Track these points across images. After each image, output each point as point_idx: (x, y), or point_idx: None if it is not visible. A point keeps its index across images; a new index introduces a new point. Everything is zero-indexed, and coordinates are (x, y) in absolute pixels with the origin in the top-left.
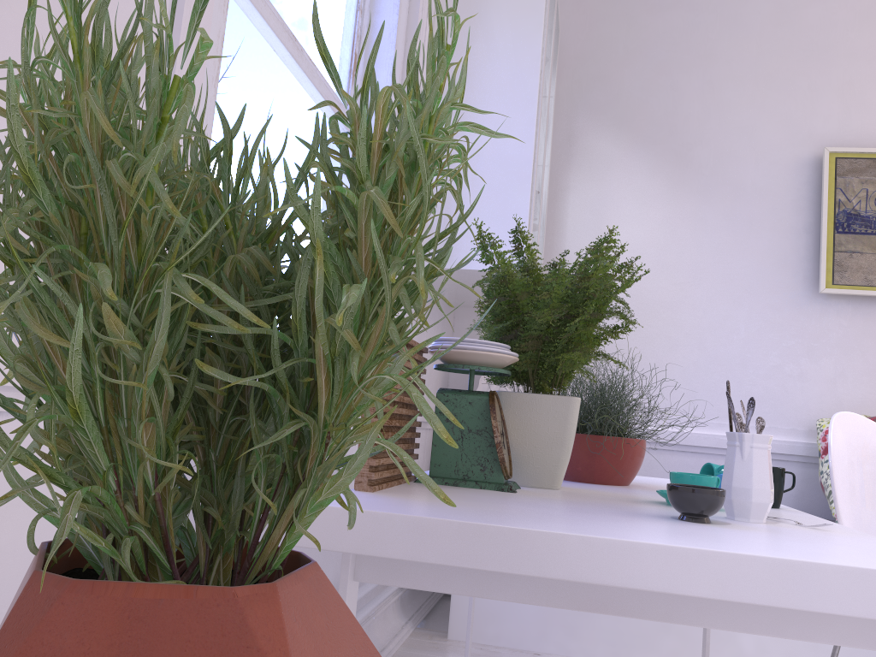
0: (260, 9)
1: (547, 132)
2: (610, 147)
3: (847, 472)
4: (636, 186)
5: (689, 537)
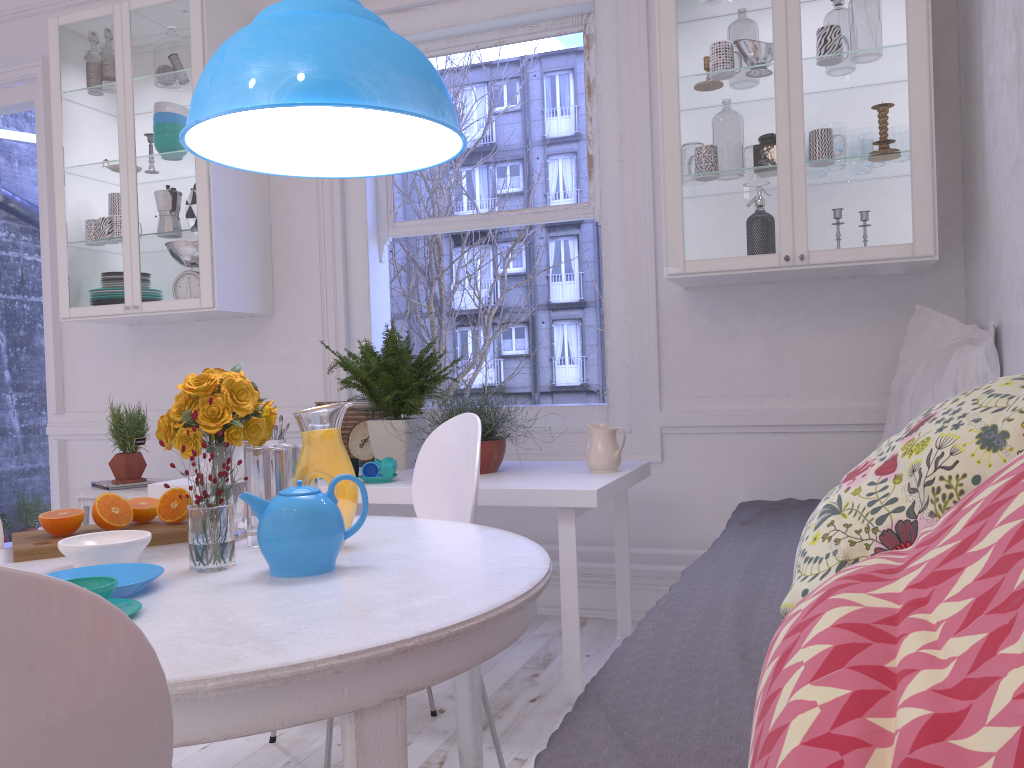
0: (441, 229)
1: (817, 46)
2: None
3: (461, 472)
4: None
5: None
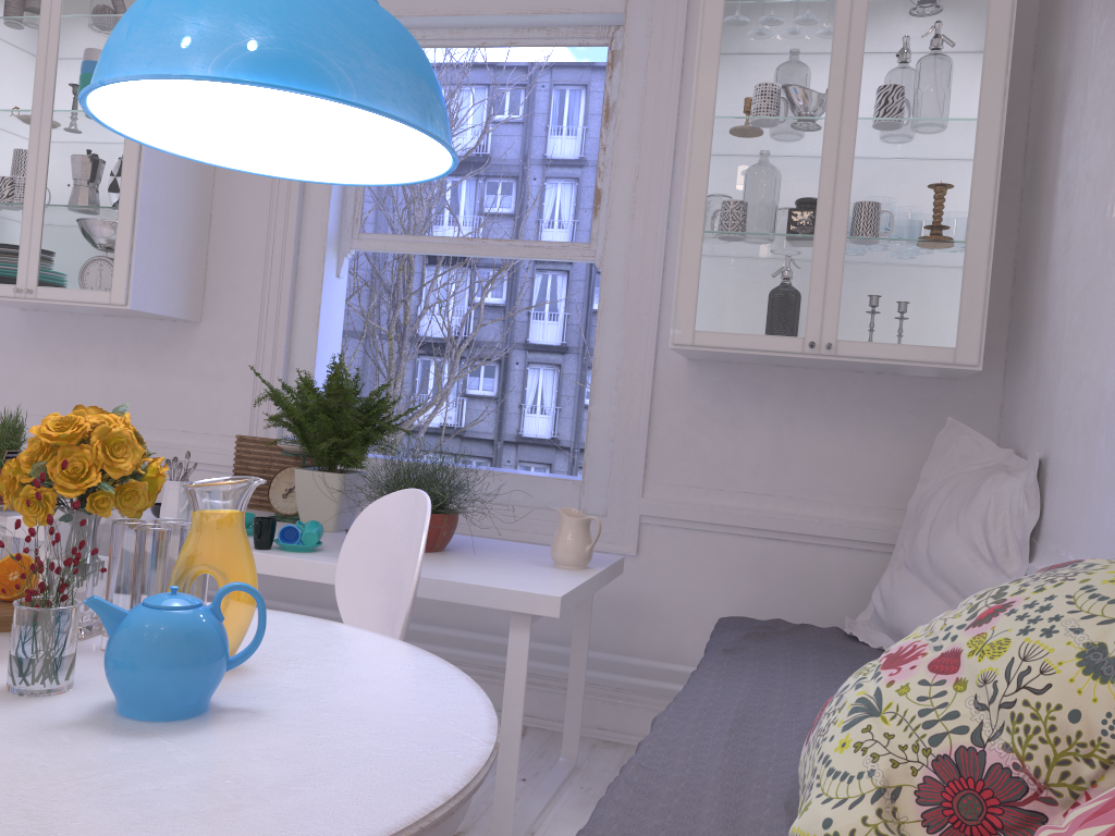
0: (415, 250)
1: (876, 106)
2: (1090, 22)
3: (399, 561)
4: (1098, 81)
5: None
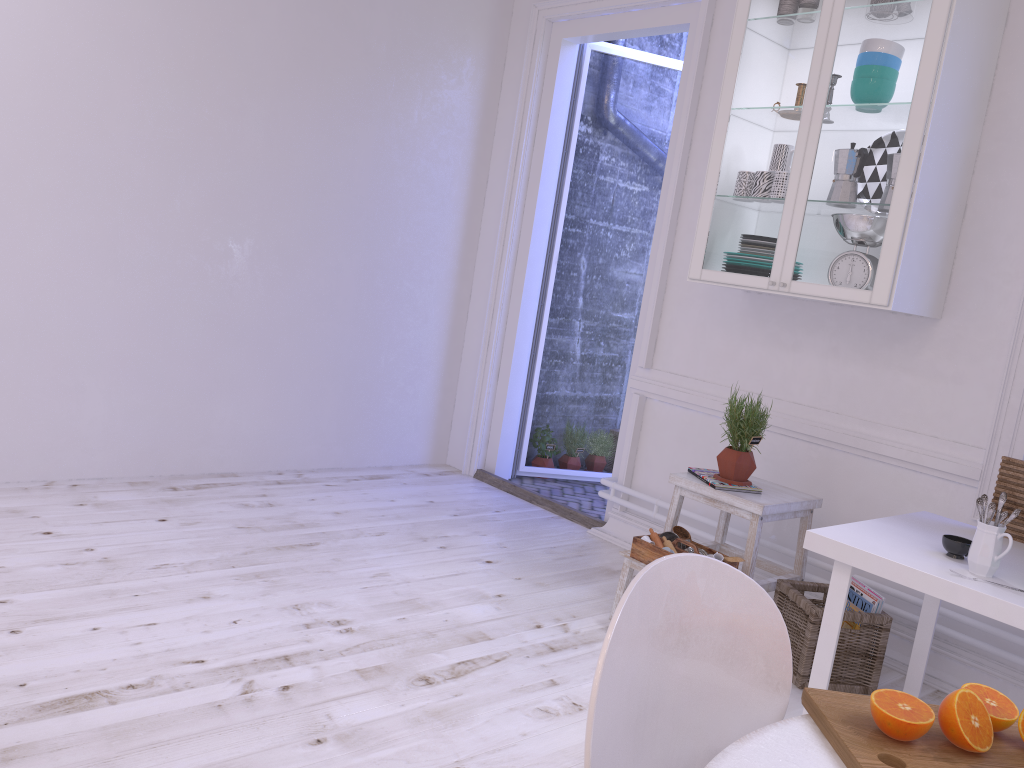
0: None
1: None
2: None
3: None
4: None
5: (885, 530)
